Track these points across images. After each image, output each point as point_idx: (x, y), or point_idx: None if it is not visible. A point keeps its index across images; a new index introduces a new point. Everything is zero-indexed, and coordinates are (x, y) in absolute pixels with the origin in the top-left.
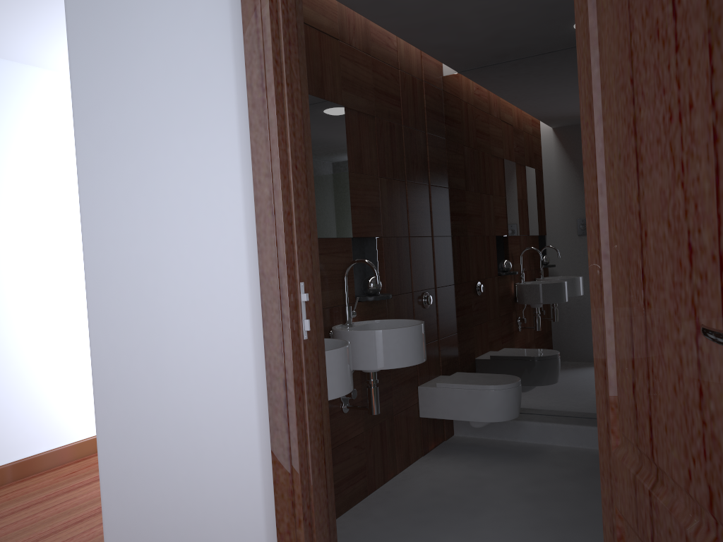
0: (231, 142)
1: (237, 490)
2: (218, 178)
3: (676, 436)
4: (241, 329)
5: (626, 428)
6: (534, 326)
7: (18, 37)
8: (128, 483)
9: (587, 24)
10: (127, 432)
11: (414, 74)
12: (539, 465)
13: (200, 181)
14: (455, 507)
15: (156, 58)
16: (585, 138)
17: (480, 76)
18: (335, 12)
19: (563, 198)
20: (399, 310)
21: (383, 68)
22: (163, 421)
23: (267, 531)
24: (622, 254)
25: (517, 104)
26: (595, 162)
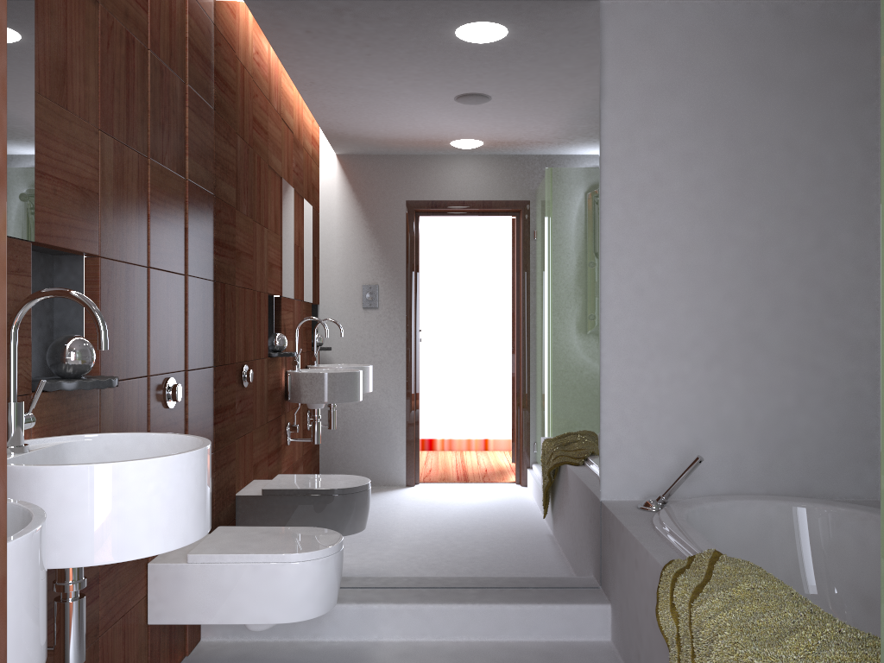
0: None
1: None
2: None
3: None
4: None
5: None
6: (352, 440)
7: None
8: None
9: None
10: None
11: None
12: None
13: None
14: None
15: None
16: None
17: (284, 14)
18: None
19: (409, 234)
20: (124, 411)
21: None
22: None
23: None
24: None
25: (343, 71)
26: None
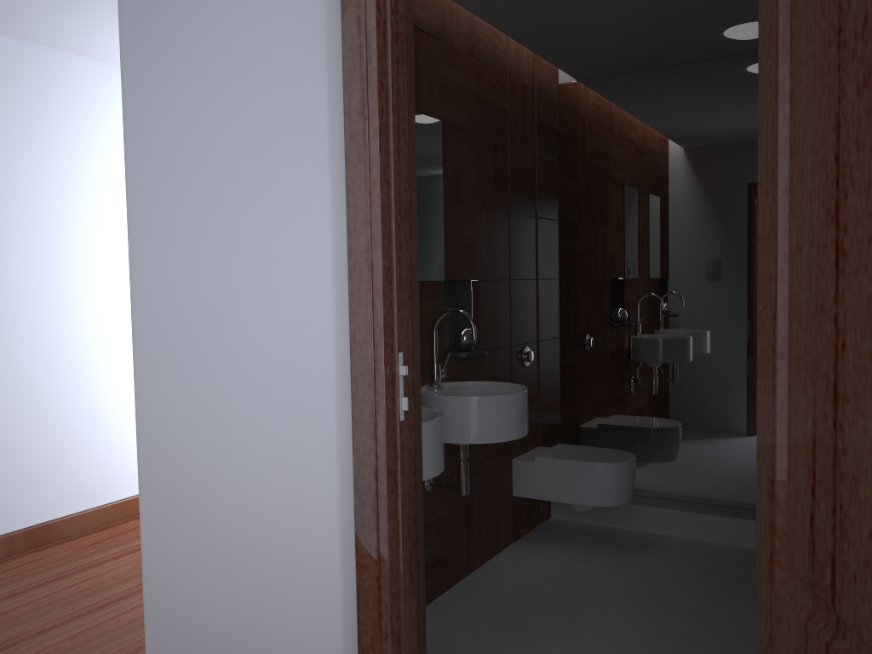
0: (320, 178)
1: (310, 591)
2: (302, 220)
3: (870, 590)
4: (322, 403)
5: (797, 563)
6: (654, 392)
7: (46, 16)
8: (177, 573)
9: (775, 73)
10: (178, 514)
11: (525, 81)
12: (653, 560)
13: (280, 222)
14: (554, 608)
15: (230, 68)
16: (763, 209)
17: (604, 86)
18: (436, 5)
19: (697, 241)
20: (495, 368)
21: (489, 74)
22: (222, 504)
23: (345, 642)
24: (807, 359)
25: (647, 123)
26: (776, 242)
